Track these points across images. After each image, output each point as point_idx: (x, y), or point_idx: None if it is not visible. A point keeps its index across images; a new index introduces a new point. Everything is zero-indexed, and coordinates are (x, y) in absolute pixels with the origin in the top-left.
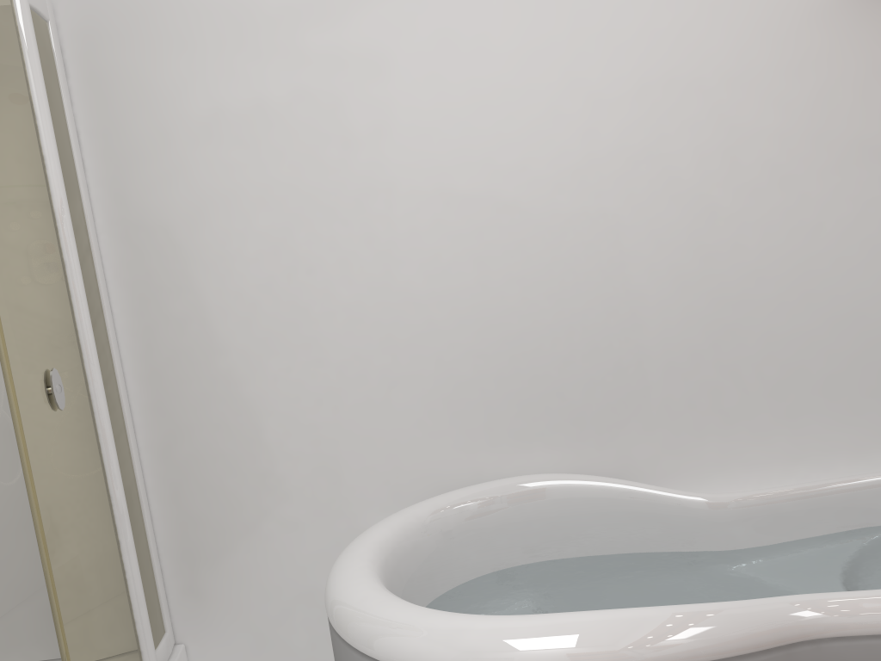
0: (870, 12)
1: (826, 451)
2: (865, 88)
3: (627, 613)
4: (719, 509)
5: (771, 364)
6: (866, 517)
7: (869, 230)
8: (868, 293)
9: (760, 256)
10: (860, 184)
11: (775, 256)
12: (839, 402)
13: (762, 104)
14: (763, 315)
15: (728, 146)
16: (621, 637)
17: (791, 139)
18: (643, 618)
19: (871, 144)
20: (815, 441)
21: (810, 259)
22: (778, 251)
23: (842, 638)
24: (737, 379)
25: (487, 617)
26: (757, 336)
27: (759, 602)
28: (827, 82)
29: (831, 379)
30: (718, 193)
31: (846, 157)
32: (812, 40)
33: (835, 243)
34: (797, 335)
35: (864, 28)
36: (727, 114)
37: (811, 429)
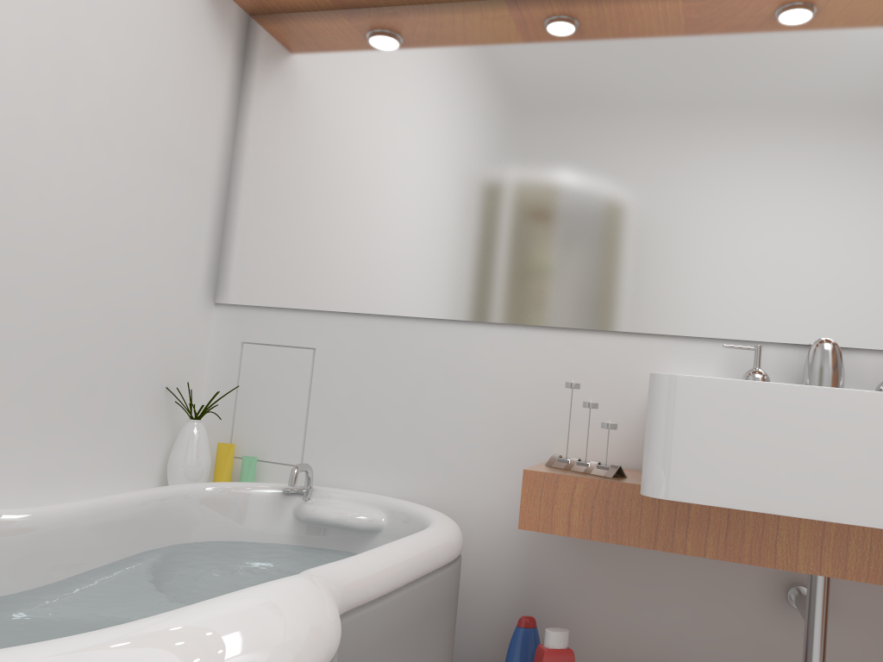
0: (197, 26)
1: (67, 473)
2: (180, 91)
3: (277, 587)
4: (13, 530)
5: (40, 351)
6: (145, 539)
7: (154, 231)
8: (139, 298)
9: (63, 213)
10: (157, 182)
11: (76, 219)
12: (91, 414)
13: (105, 42)
14: (48, 286)
15: (64, 64)
16: (304, 618)
17: (119, 99)
18: (295, 591)
19: (173, 147)
20: (59, 459)
21: (104, 239)
22: (80, 215)
23: (345, 613)
24: (0, 362)
25: (90, 636)
26: (35, 311)
27: (311, 575)
28: (157, 63)
29: (91, 384)
30: (41, 112)
31: (154, 147)
32: (157, 13)
33: (128, 231)
34: (74, 323)
35: (190, 36)
36: (73, 26)
37: (60, 443)
